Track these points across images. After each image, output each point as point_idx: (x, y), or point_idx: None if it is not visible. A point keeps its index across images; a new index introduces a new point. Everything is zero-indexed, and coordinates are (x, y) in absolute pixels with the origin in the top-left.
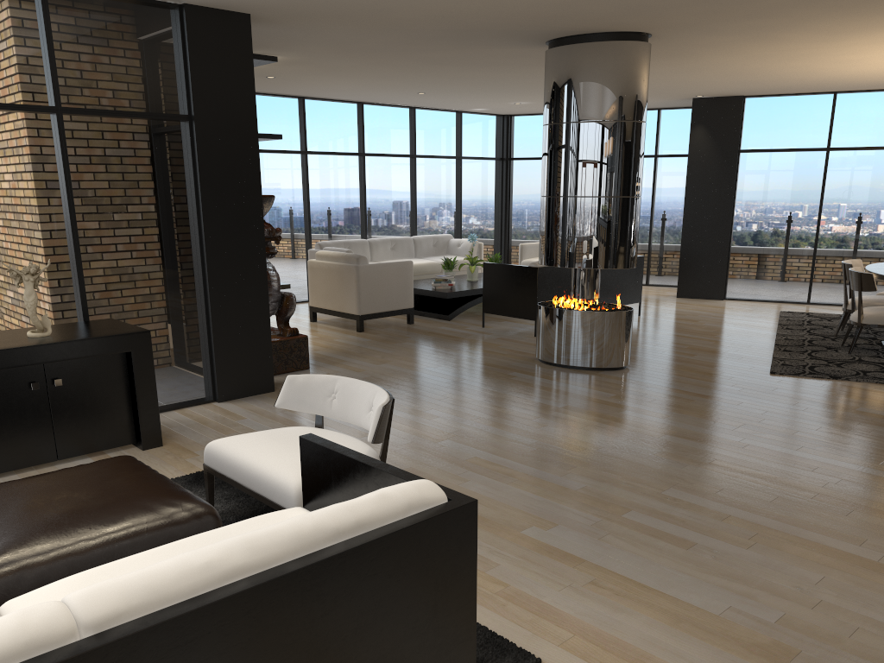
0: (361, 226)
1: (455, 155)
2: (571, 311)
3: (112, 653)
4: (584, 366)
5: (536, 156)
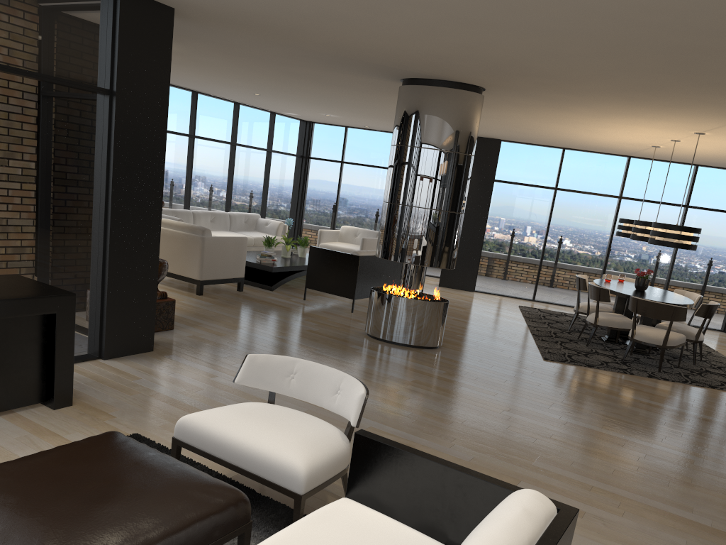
0: (185, 198)
1: (266, 148)
2: (403, 298)
3: None
4: (409, 344)
5: (330, 159)
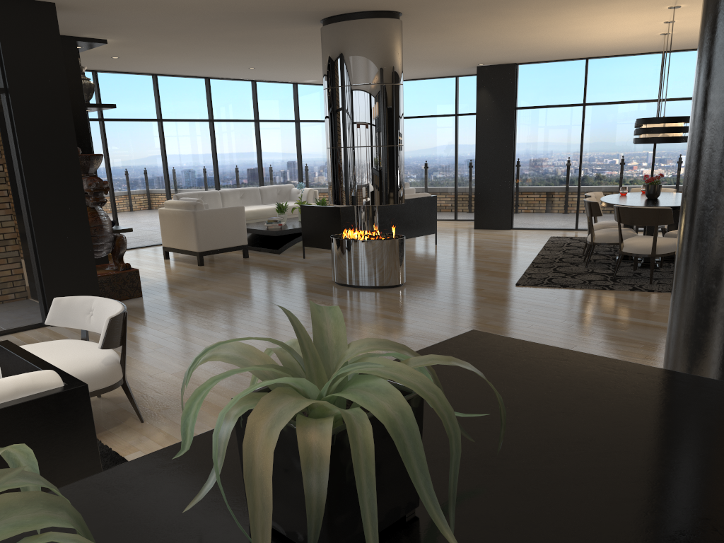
0: (214, 180)
1: (294, 119)
2: (353, 240)
3: None
4: (367, 285)
5: None
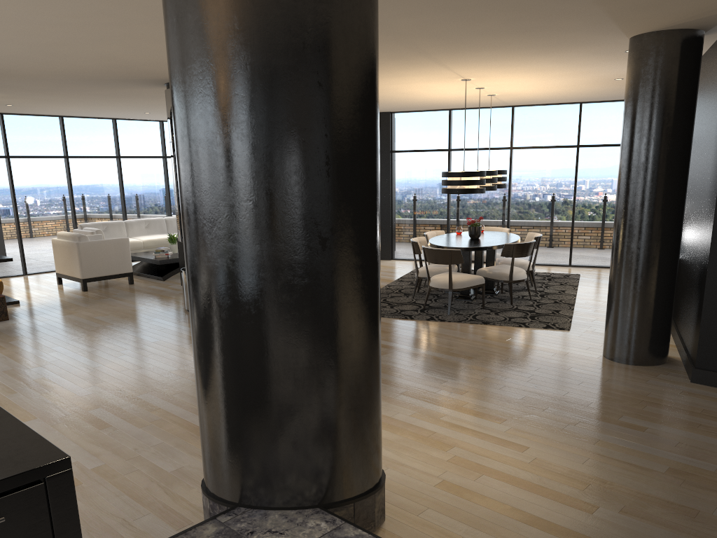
0: (122, 210)
1: None
2: None
3: None
4: None
5: None
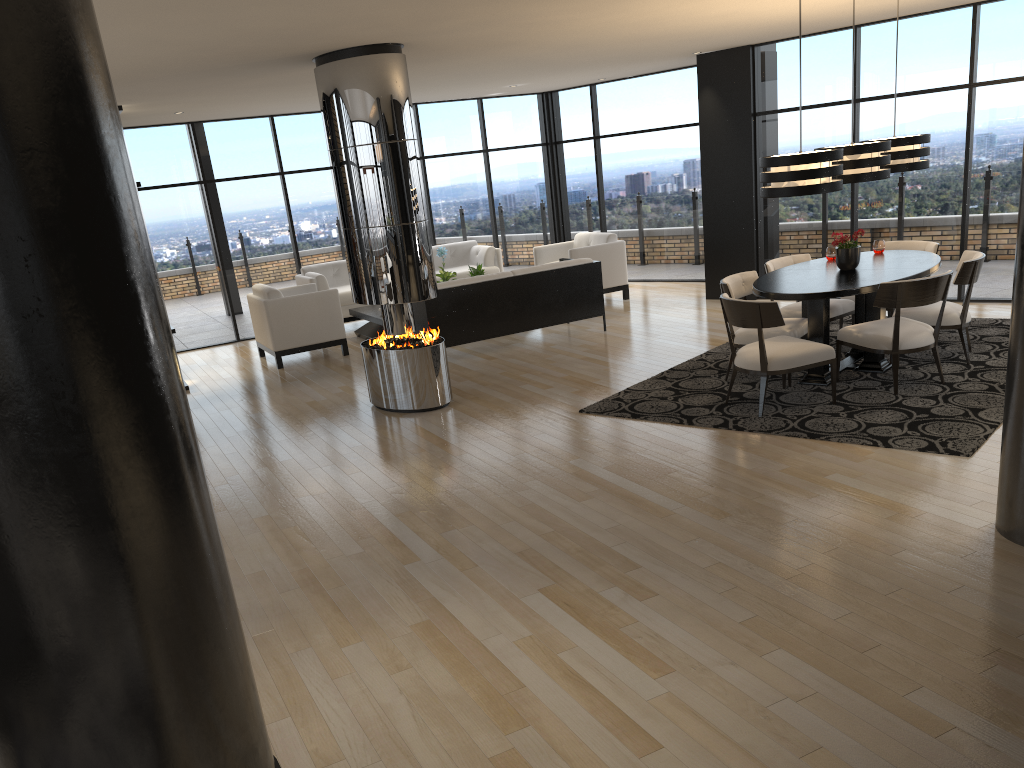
0: None
1: (480, 149)
2: (372, 350)
3: None
4: (393, 408)
5: (582, 137)
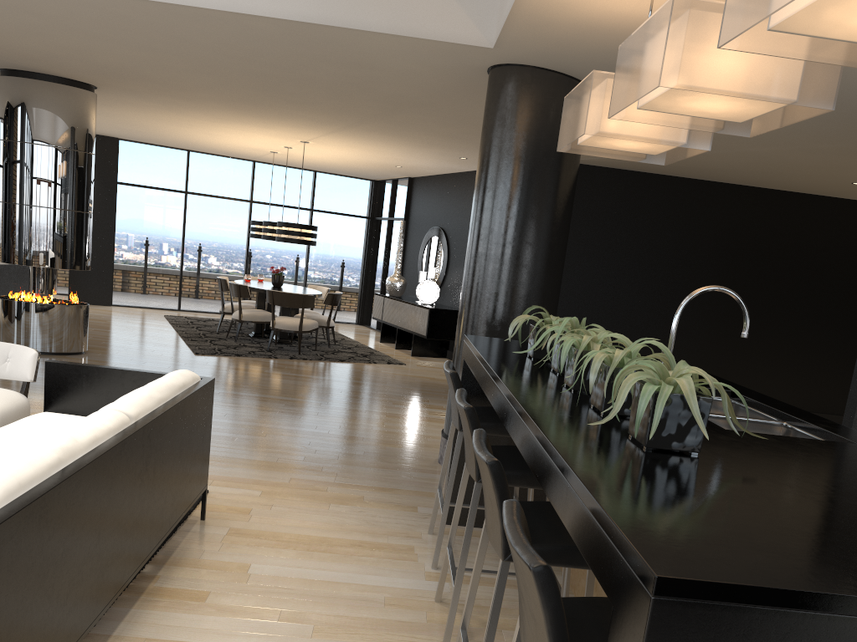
0: None
1: None
2: (36, 304)
3: (149, 428)
4: (51, 351)
5: None
